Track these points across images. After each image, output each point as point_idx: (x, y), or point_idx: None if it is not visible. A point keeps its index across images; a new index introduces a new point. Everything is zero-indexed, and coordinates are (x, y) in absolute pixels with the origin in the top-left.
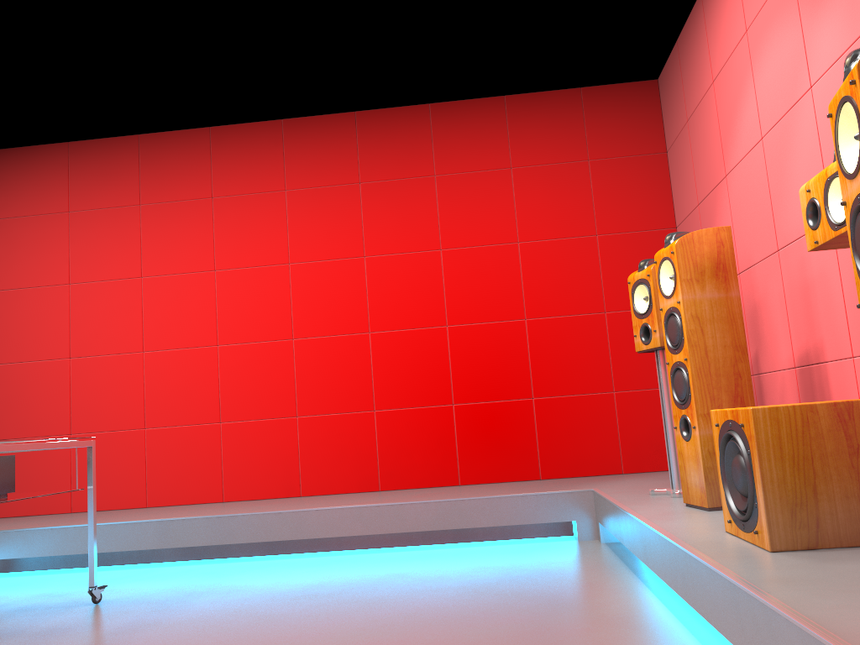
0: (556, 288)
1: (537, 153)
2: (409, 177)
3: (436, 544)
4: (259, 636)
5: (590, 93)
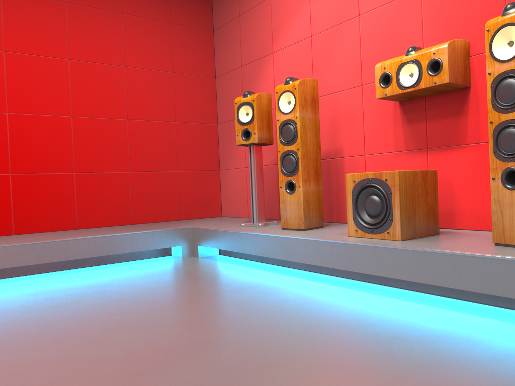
0: (147, 102)
1: (140, 8)
2: None
3: (83, 268)
4: (77, 333)
5: None
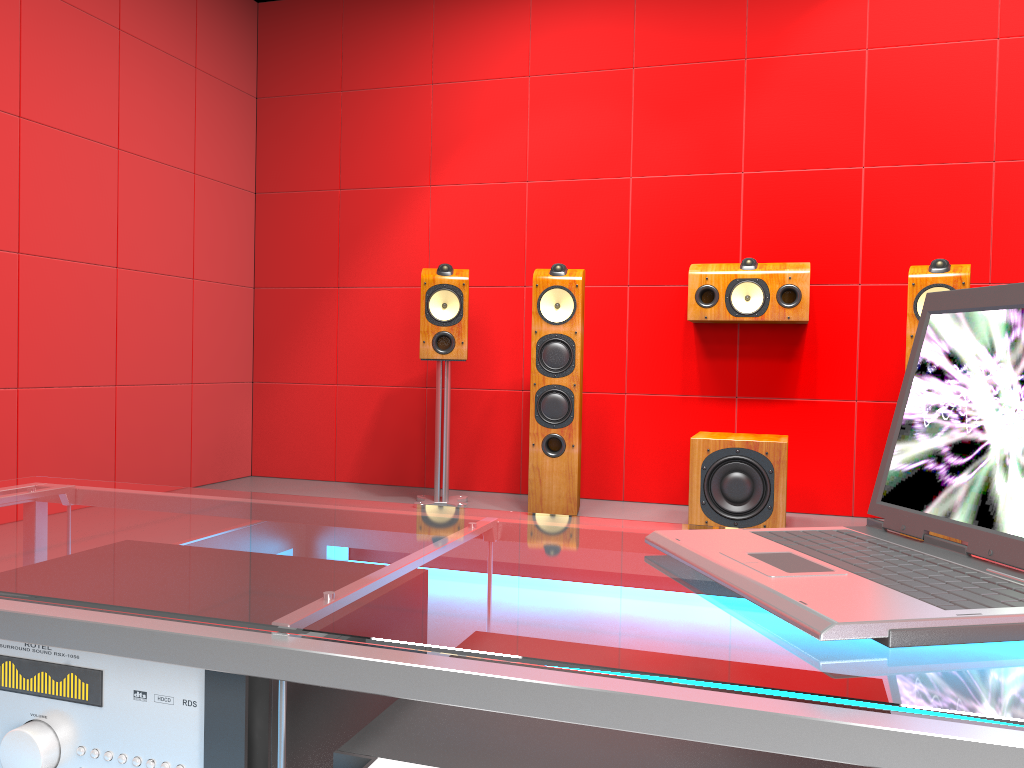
0: (152, 232)
1: (149, 25)
2: None
3: None
4: None
5: None
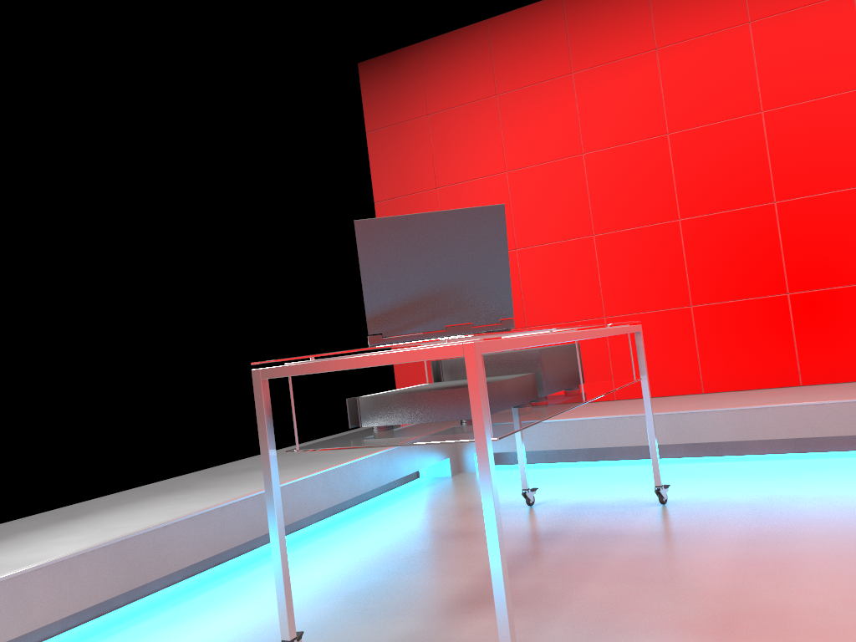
0: None
1: None
2: None
3: None
4: None
5: None
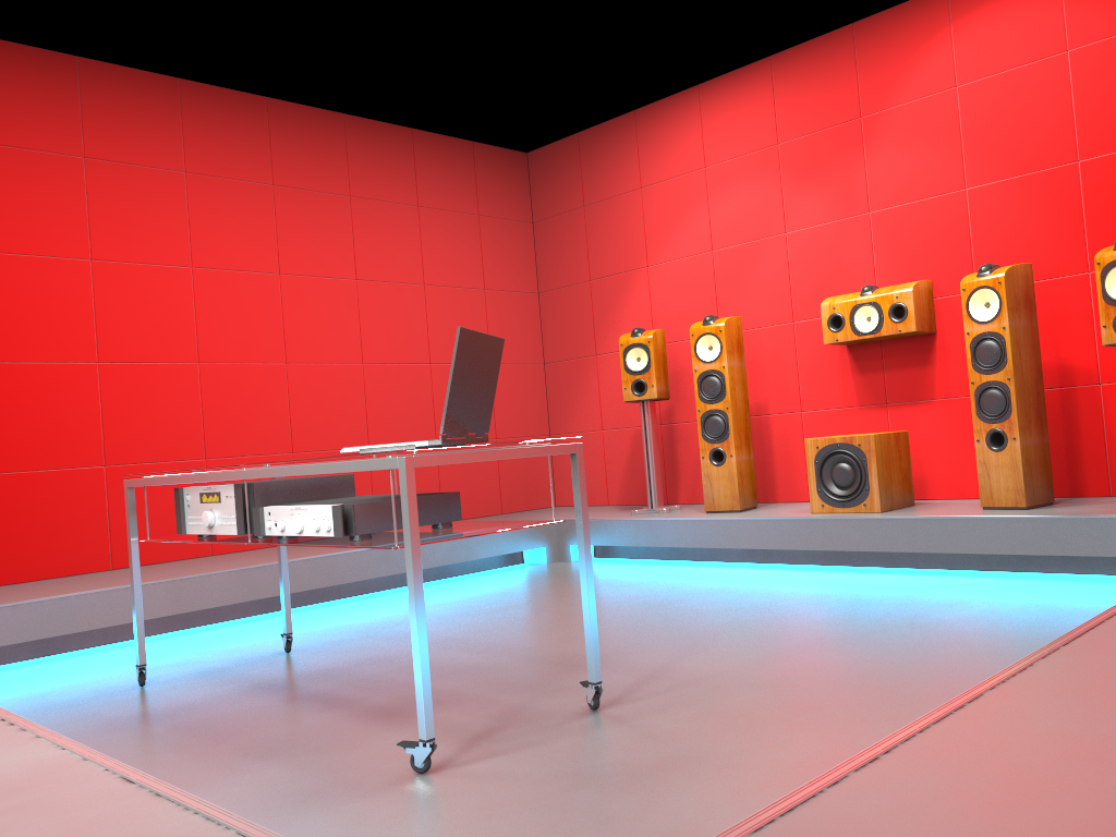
0: (454, 336)
1: (439, 197)
2: (325, 192)
3: (424, 583)
4: None
5: (480, 150)
